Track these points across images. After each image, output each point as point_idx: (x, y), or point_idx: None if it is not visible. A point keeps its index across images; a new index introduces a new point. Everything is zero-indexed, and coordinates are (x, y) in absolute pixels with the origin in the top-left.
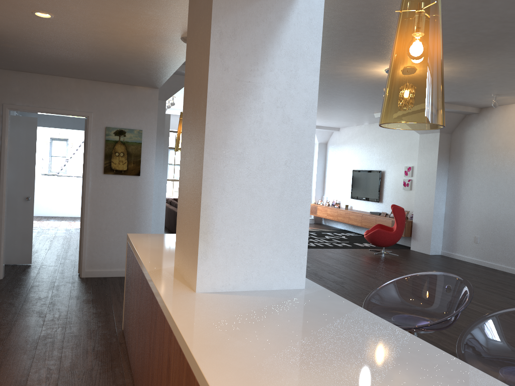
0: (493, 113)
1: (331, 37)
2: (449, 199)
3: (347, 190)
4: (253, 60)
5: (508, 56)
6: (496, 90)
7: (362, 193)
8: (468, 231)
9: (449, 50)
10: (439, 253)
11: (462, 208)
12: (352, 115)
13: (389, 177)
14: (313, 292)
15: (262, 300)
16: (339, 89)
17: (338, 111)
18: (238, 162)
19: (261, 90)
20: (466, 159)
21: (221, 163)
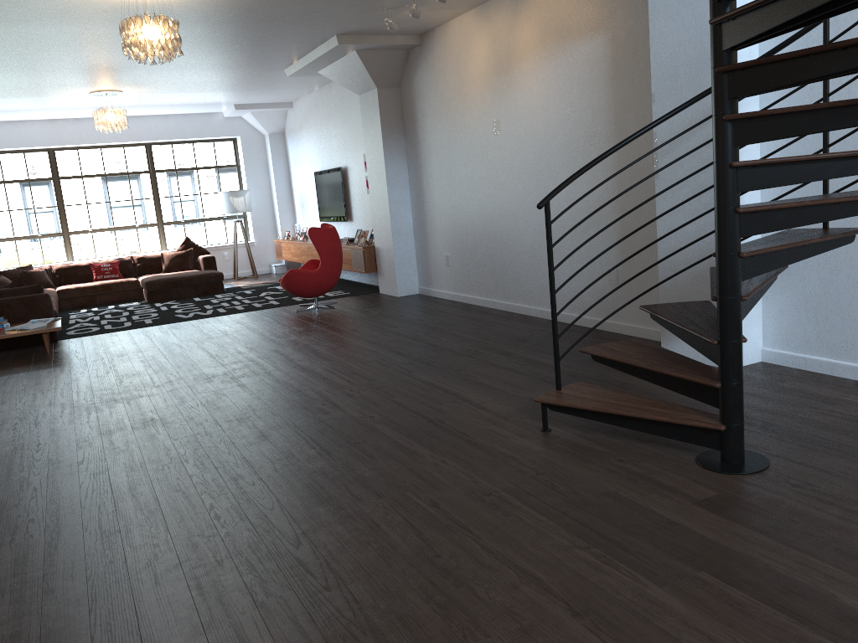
0: (434, 41)
1: None
2: (414, 199)
3: (317, 209)
4: None
5: None
6: (371, 0)
7: (330, 210)
8: (439, 249)
9: None
10: (415, 292)
11: (428, 212)
12: (258, 78)
13: (353, 176)
14: None
15: None
16: None
17: (222, 75)
18: None
19: None
20: (420, 127)
21: None
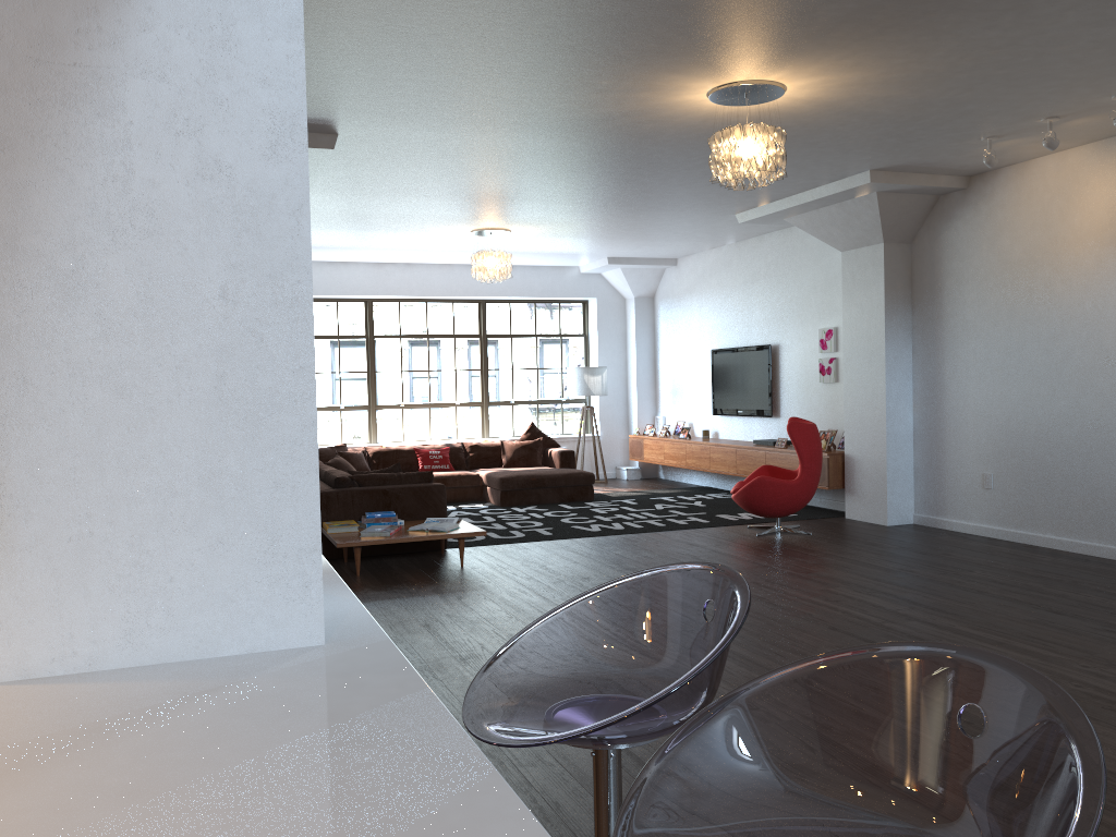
0: (996, 184)
1: (538, 14)
2: (920, 393)
3: (704, 398)
4: (80, 2)
5: (981, 26)
6: (986, 124)
7: (736, 401)
8: (968, 464)
9: (833, 23)
10: (909, 521)
11: (951, 412)
12: (689, 223)
13: (789, 357)
14: (334, 654)
15: (143, 692)
16: (628, 159)
17: (653, 217)
18: (65, 297)
19: (118, 88)
20: (949, 297)
21: (8, 305)
